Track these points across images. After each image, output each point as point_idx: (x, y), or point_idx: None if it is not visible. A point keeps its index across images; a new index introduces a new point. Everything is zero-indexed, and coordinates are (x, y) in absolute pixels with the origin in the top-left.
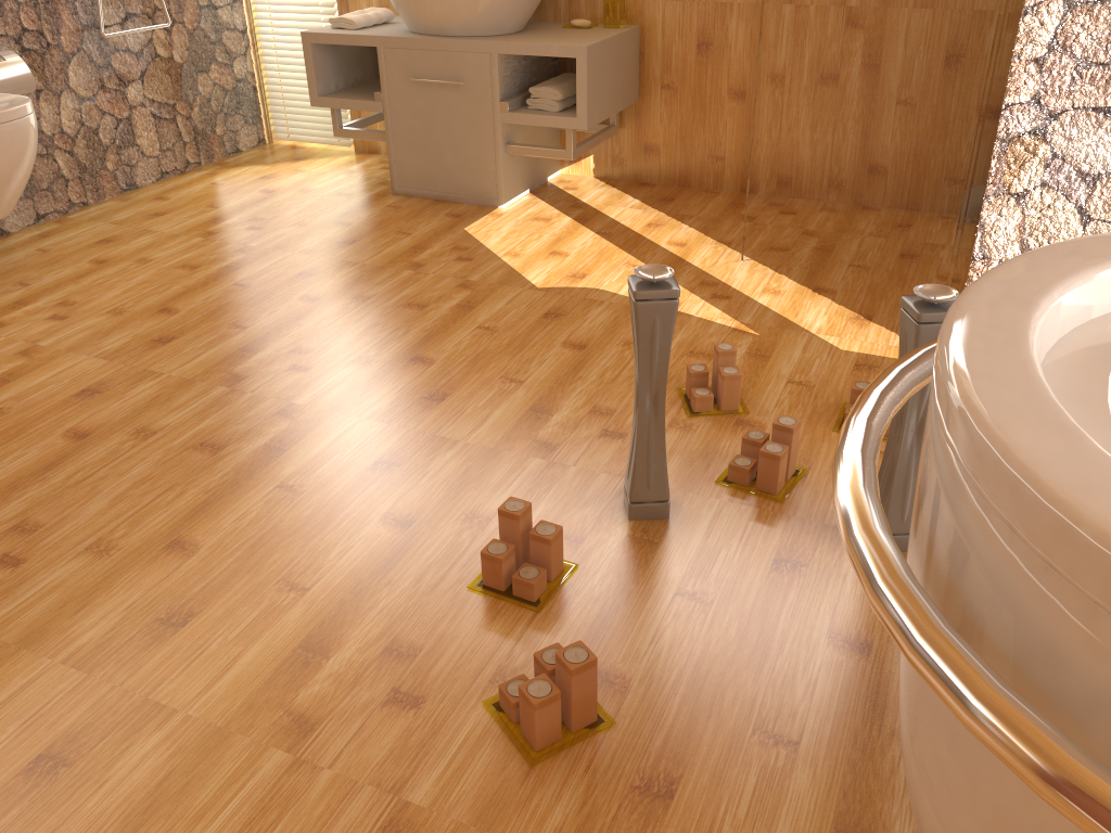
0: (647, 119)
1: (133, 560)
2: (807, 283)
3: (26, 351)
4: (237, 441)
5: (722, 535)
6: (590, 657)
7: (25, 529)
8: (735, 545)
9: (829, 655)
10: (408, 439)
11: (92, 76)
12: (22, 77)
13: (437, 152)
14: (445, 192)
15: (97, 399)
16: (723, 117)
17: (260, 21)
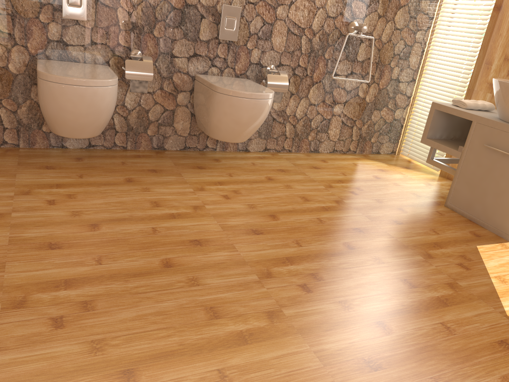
0: None
1: (99, 368)
2: None
3: (196, 207)
4: (229, 318)
5: None
6: None
7: (86, 306)
8: None
9: None
10: None
11: (320, 95)
12: (283, 84)
13: (483, 192)
14: (477, 218)
15: (195, 248)
16: None
17: (420, 94)
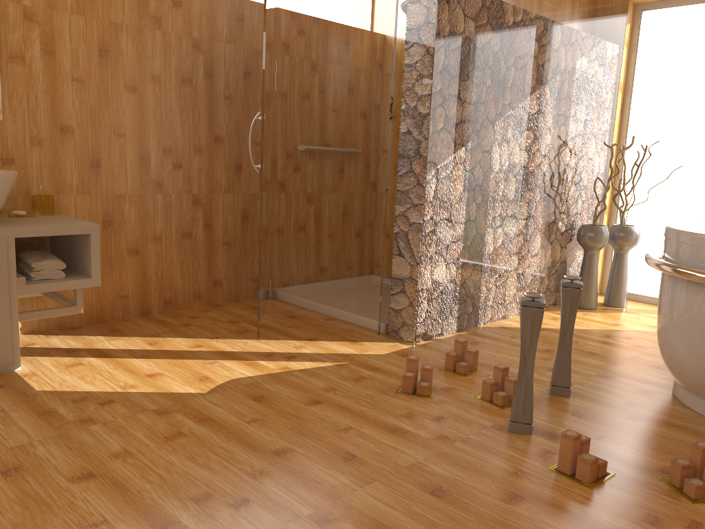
0: None
1: None
2: (299, 339)
3: None
4: None
5: (549, 419)
6: (704, 442)
7: None
8: (558, 419)
9: (642, 424)
10: (406, 477)
11: None
12: None
13: None
14: None
15: None
16: (125, 268)
17: None
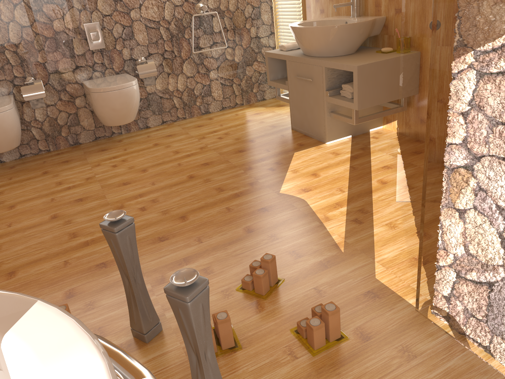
0: None
1: None
2: None
3: (89, 178)
4: (82, 236)
5: (152, 365)
6: None
7: None
8: None
9: None
10: None
11: (192, 68)
12: (151, 70)
13: (305, 112)
14: (307, 131)
15: (77, 203)
16: None
17: (281, 43)
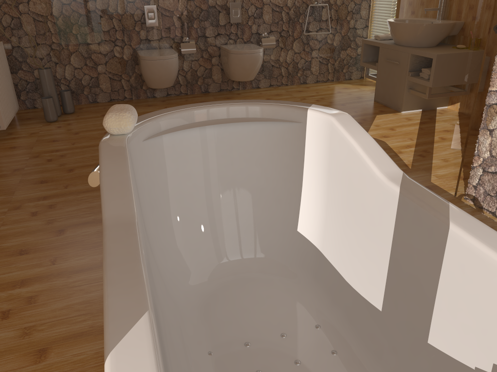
0: None
1: None
2: None
3: None
4: None
5: None
6: None
7: None
8: None
9: None
10: None
11: (300, 46)
12: (272, 43)
13: (388, 87)
14: (387, 103)
15: None
16: None
17: (372, 35)
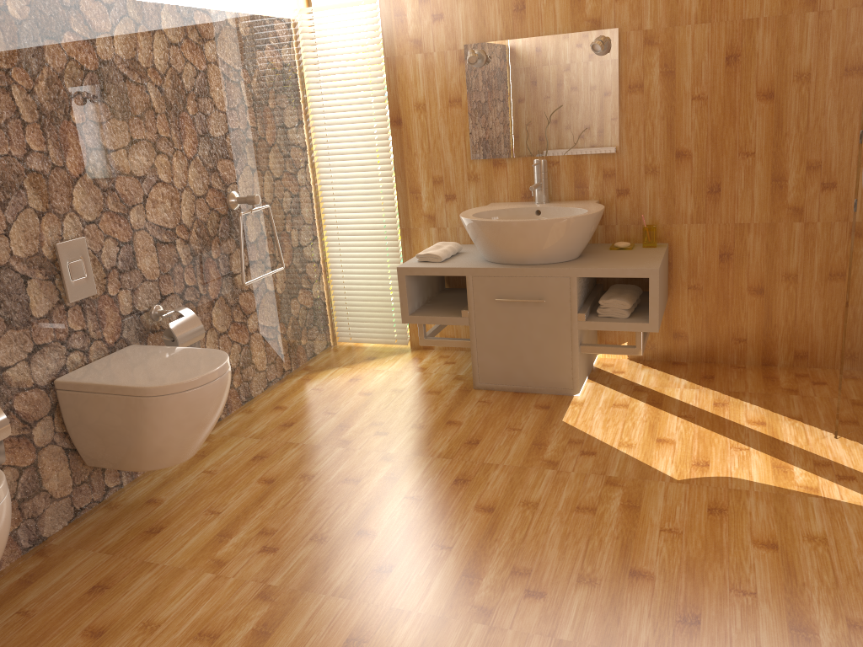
0: (675, 313)
1: None
2: None
3: (263, 594)
4: None
5: None
6: None
7: None
8: None
9: None
10: None
11: (228, 315)
12: (196, 328)
13: (518, 354)
14: (523, 385)
15: None
16: (744, 308)
17: (331, 253)
